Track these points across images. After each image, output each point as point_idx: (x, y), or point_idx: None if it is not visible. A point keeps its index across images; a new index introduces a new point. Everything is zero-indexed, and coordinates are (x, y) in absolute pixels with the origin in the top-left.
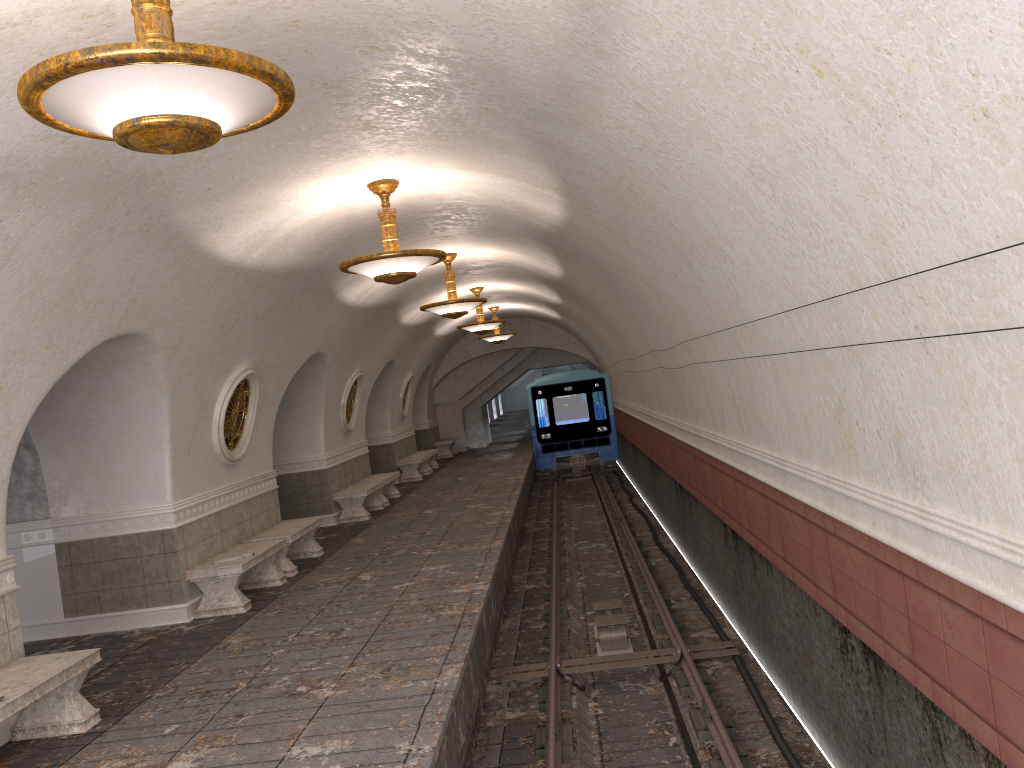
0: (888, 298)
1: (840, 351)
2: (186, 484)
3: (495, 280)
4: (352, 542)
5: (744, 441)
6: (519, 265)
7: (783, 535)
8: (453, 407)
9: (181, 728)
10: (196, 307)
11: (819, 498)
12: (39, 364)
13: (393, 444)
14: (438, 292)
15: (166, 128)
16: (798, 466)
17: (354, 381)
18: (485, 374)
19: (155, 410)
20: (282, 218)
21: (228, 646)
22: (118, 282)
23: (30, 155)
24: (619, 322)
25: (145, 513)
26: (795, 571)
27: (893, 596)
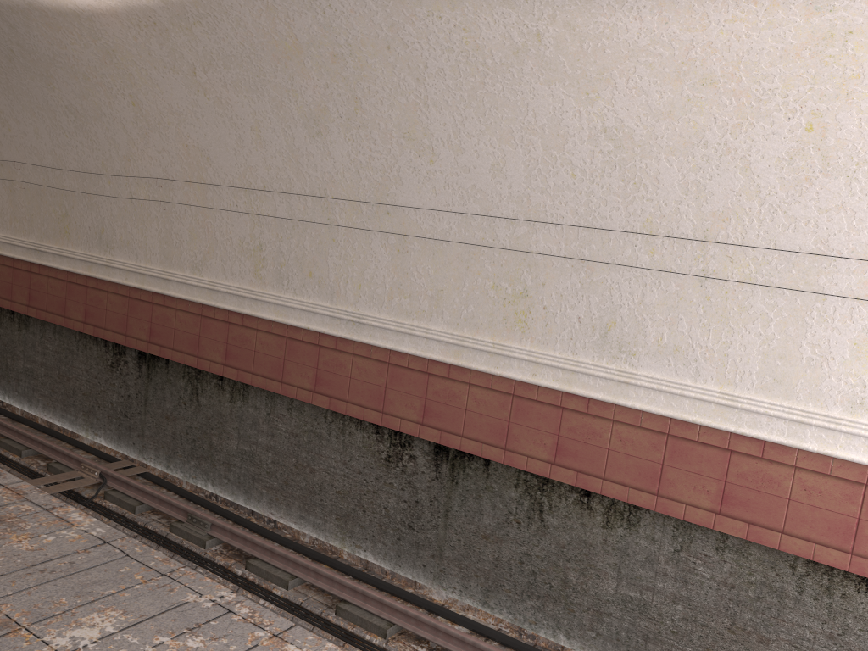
0: (684, 247)
1: (562, 260)
2: None
3: None
4: None
5: (257, 288)
6: None
7: (322, 372)
8: None
9: None
10: None
11: (432, 350)
12: None
13: None
14: None
15: None
16: (397, 323)
17: None
18: None
19: None
20: None
21: None
22: None
23: None
24: None
25: None
26: (338, 401)
27: (539, 421)
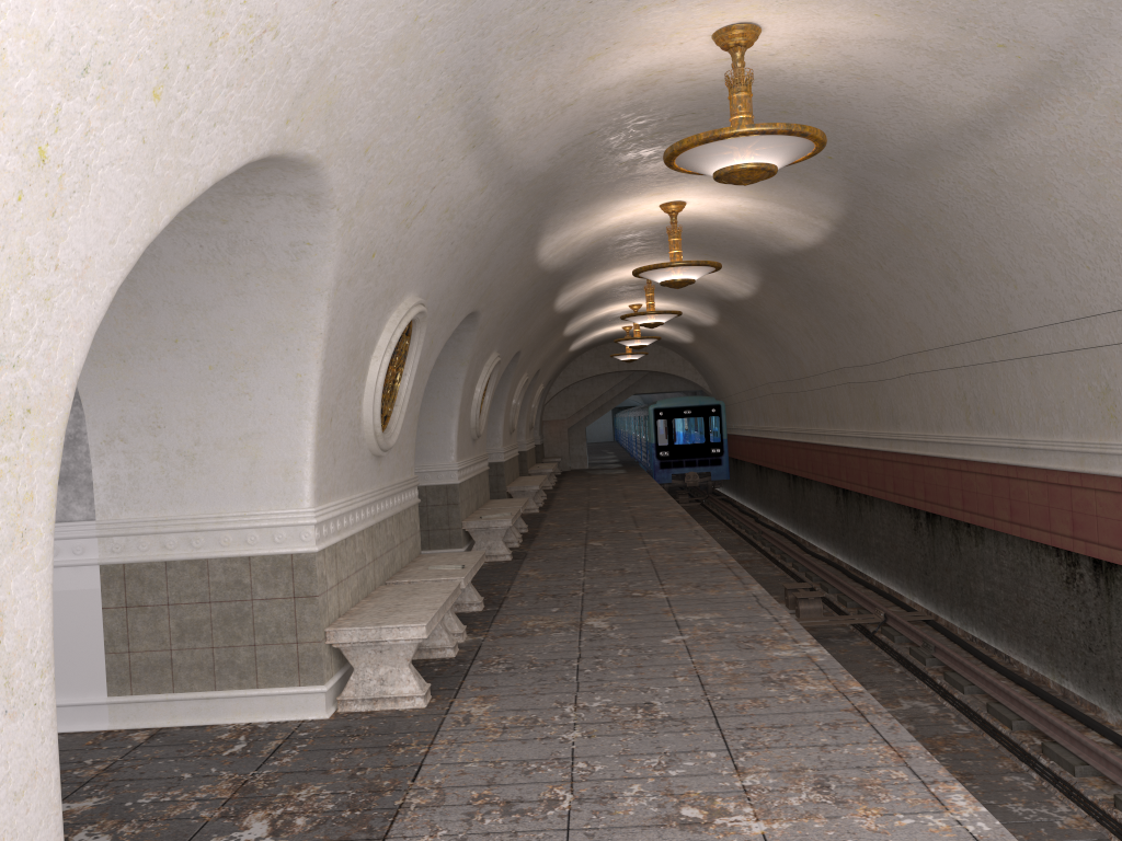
0: None
1: (1118, 347)
2: (460, 449)
3: (660, 298)
4: (546, 525)
5: (970, 434)
6: (703, 284)
7: (1013, 502)
8: (559, 426)
9: (563, 609)
10: (504, 296)
11: (1067, 462)
12: (446, 328)
13: (526, 452)
14: (605, 306)
15: (757, 171)
16: (1044, 442)
17: (524, 383)
18: (596, 395)
19: (453, 381)
20: (587, 227)
21: (529, 575)
22: (494, 269)
23: (534, 170)
24: (796, 343)
25: (433, 469)
26: (1024, 528)
27: None
